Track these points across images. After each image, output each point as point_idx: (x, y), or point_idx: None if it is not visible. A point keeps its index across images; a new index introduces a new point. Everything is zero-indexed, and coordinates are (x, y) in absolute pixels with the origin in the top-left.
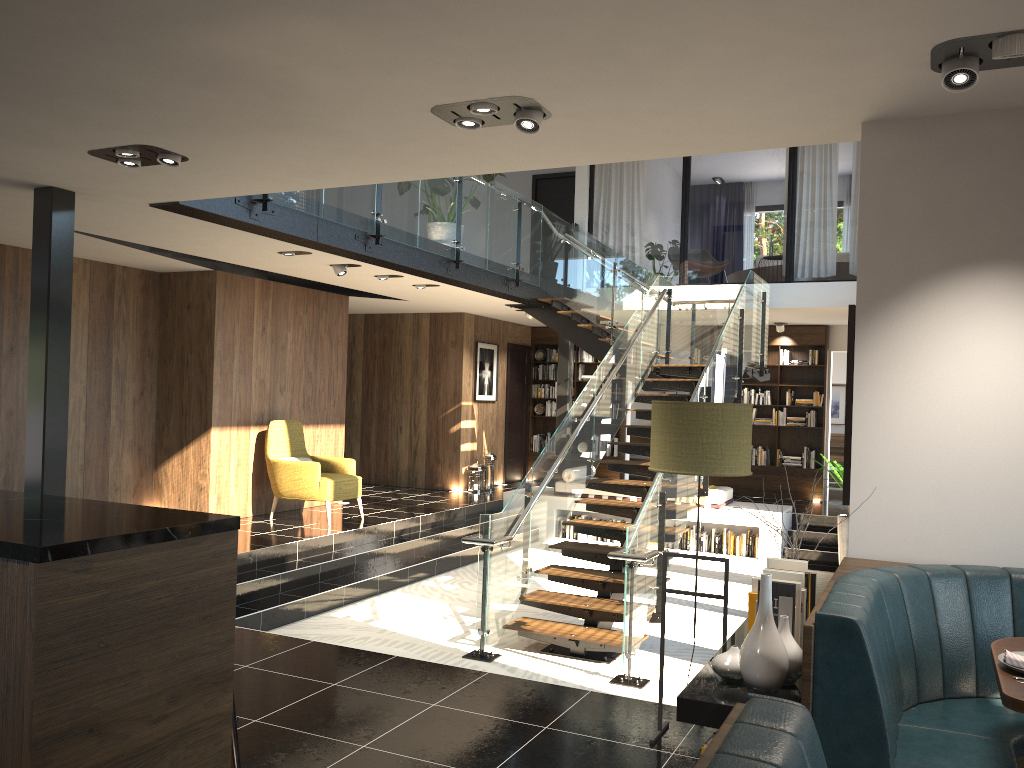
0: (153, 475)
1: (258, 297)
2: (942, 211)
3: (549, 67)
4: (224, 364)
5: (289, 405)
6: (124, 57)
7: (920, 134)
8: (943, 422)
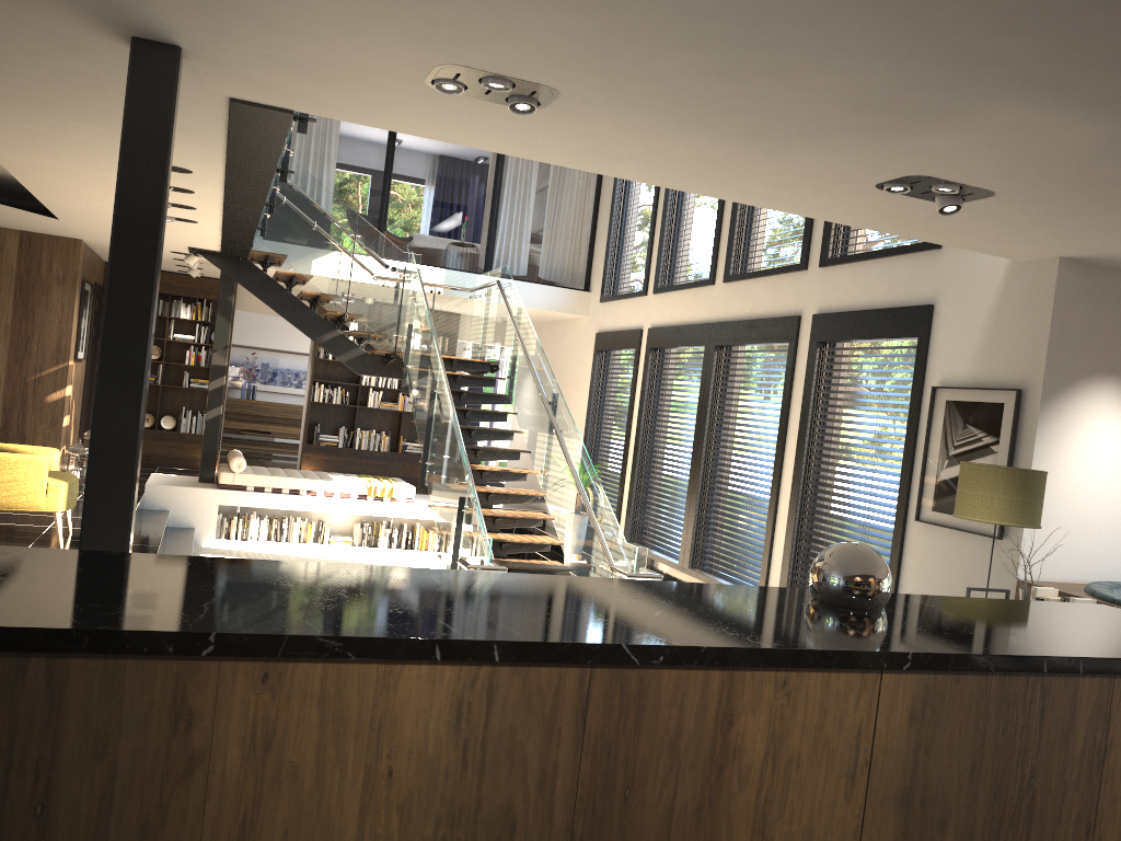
0: None
1: None
2: (1092, 334)
3: (1079, 193)
4: None
5: None
6: (908, 76)
7: (1087, 275)
8: (1075, 482)
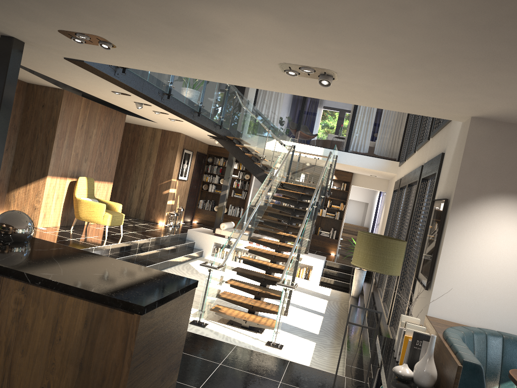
0: (6, 196)
1: (82, 108)
2: (499, 166)
3: (361, 65)
4: (59, 142)
5: (88, 169)
6: (140, 2)
7: (496, 129)
8: (481, 261)
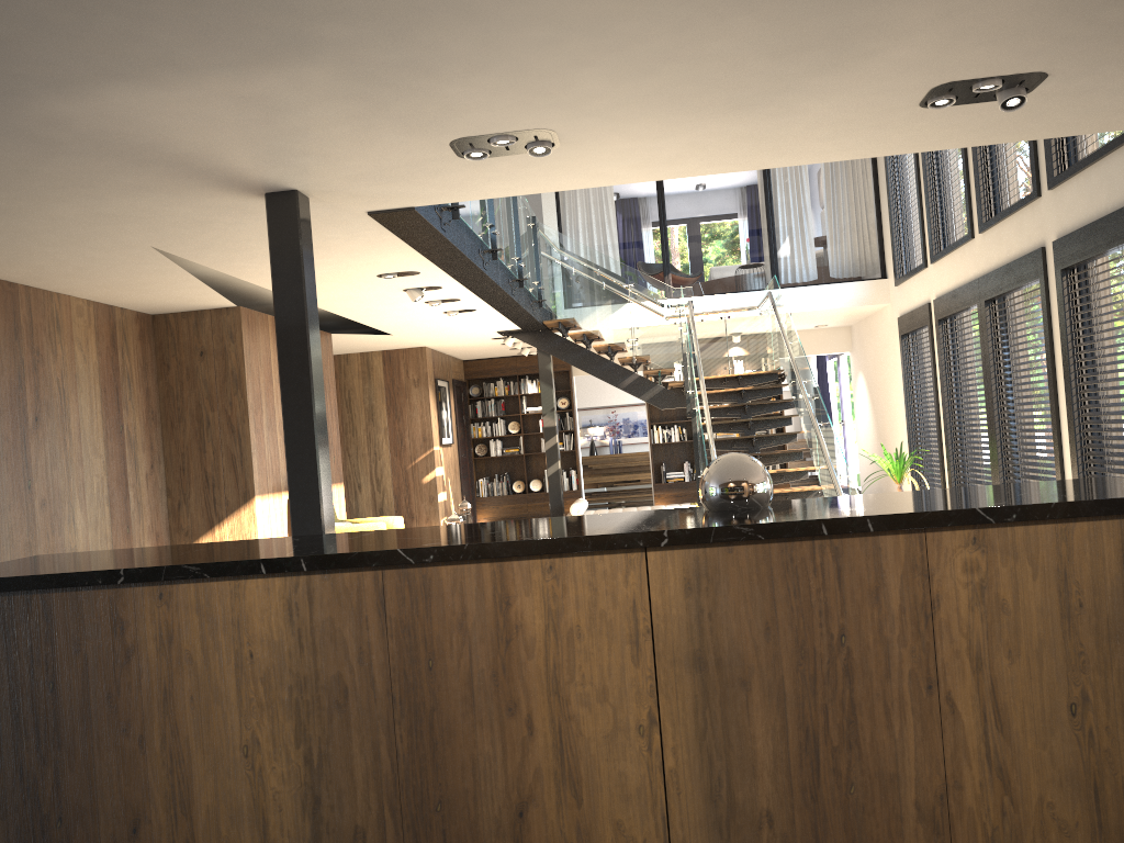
0: None
1: (271, 337)
2: None
3: None
4: (256, 419)
5: None
6: (773, 17)
7: None
8: None
